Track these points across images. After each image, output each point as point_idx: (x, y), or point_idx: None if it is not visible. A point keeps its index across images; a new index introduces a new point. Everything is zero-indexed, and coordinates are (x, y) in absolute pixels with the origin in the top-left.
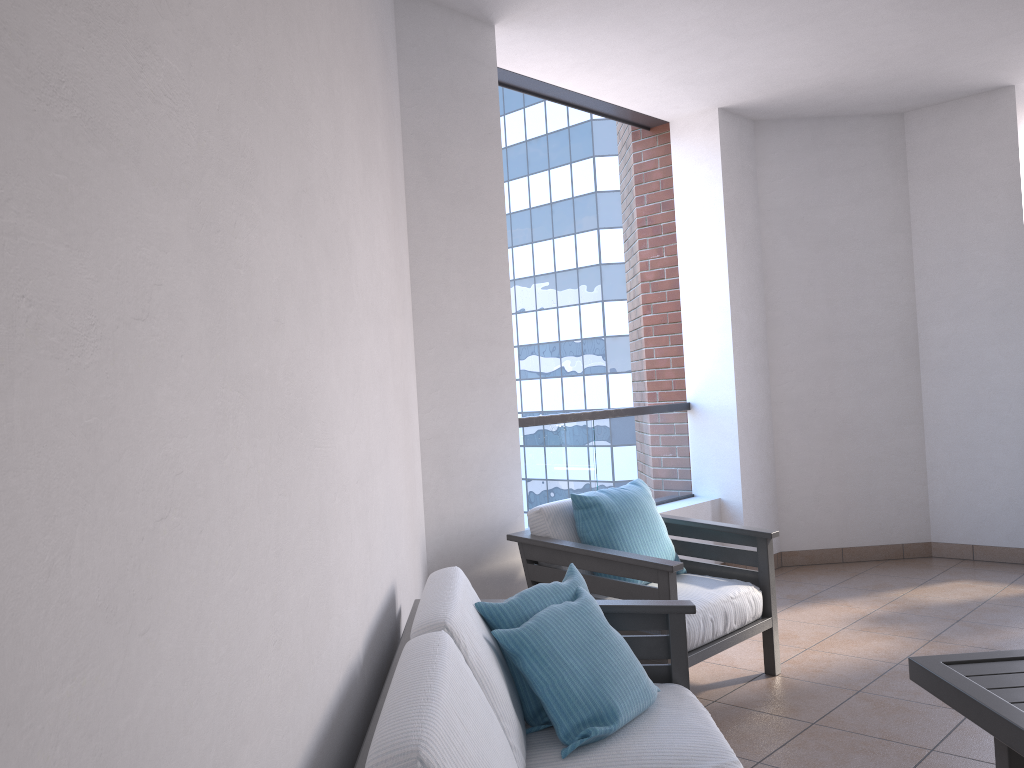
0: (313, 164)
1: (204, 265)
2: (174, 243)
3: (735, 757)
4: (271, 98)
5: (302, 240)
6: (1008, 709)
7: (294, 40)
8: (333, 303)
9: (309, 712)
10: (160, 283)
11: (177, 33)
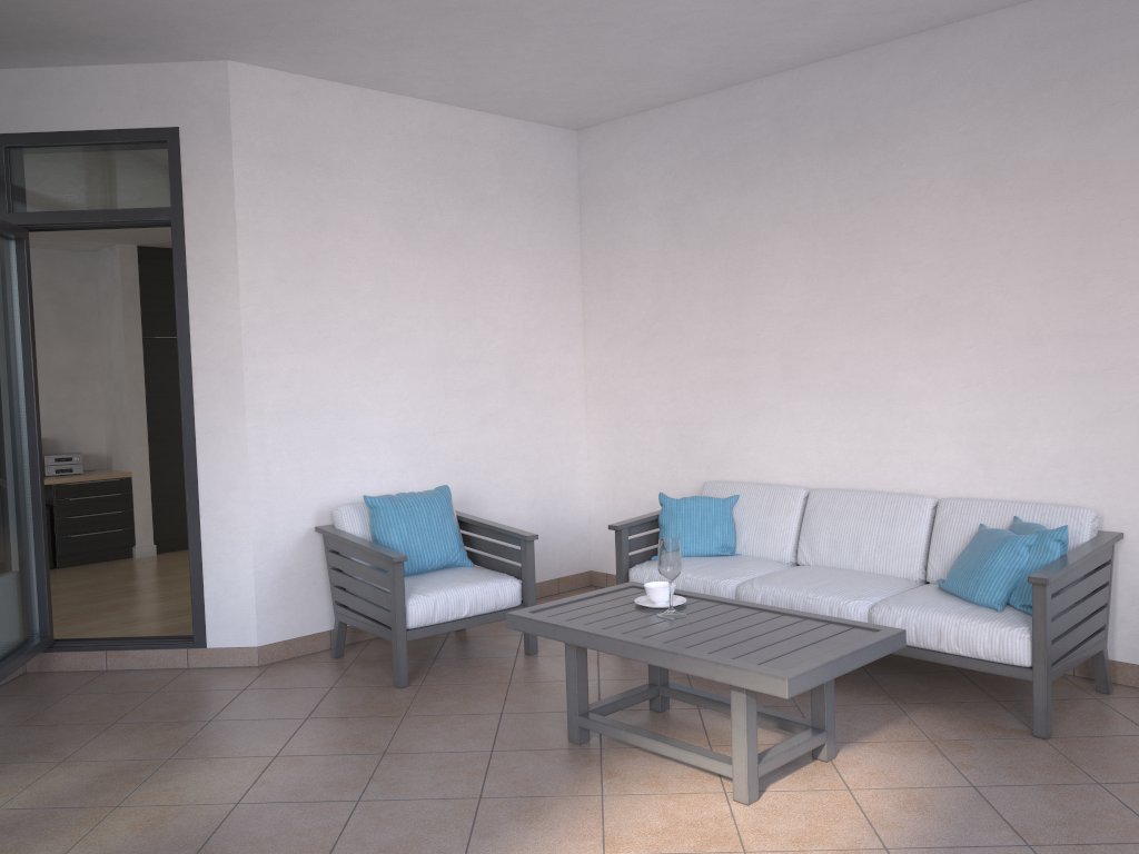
0: (898, 301)
1: (782, 363)
2: (768, 362)
3: (896, 610)
4: (841, 302)
5: (872, 336)
6: (799, 613)
7: (876, 265)
8: (923, 350)
9: (847, 481)
10: (762, 371)
11: (774, 321)
